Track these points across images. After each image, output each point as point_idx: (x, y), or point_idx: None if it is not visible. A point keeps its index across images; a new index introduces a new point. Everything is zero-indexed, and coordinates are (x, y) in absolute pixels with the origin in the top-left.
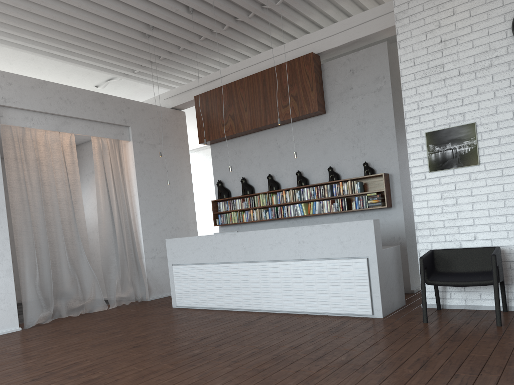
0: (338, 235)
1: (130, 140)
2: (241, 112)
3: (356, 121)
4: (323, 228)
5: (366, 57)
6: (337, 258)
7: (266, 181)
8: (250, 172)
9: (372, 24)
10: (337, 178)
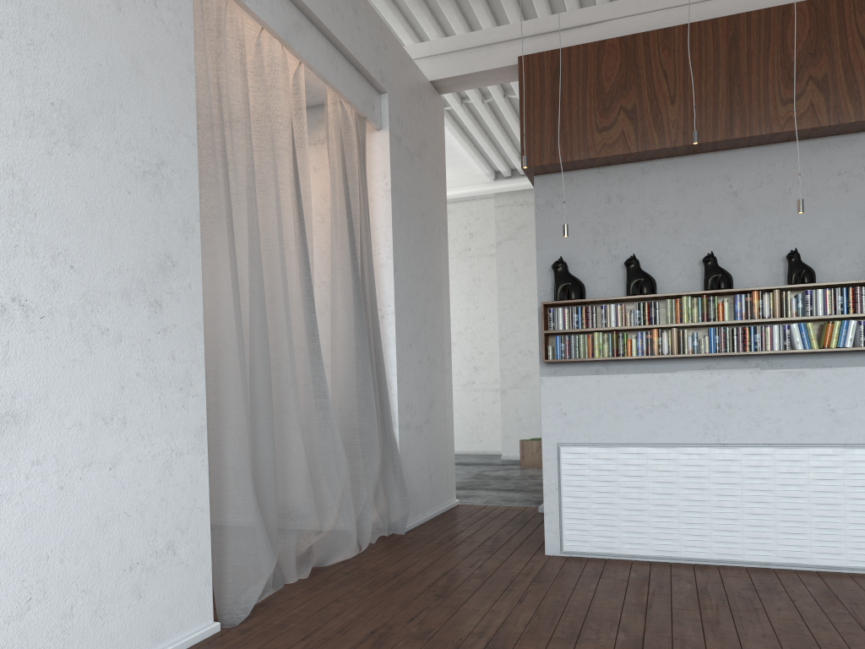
0: None
1: (383, 128)
2: (657, 103)
3: None
4: None
5: None
6: None
7: (690, 268)
8: (645, 245)
9: None
10: None
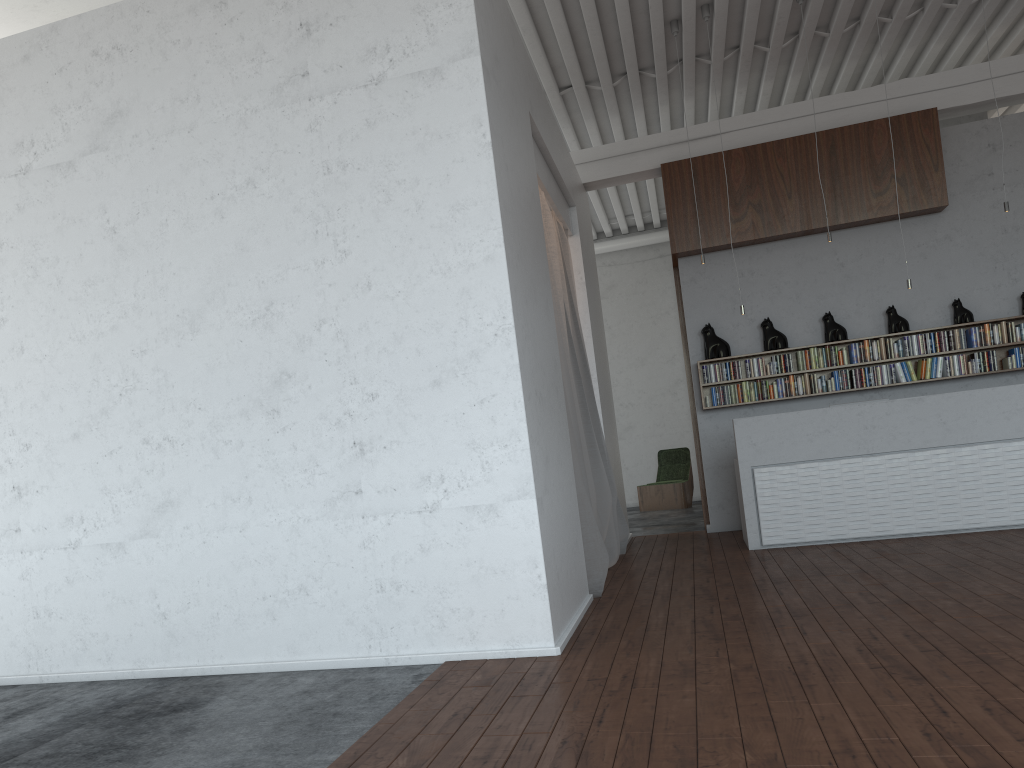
0: None
1: (574, 234)
2: (778, 199)
3: (1000, 226)
4: None
5: (1019, 127)
6: None
7: (812, 325)
8: (775, 309)
9: None
10: (972, 318)
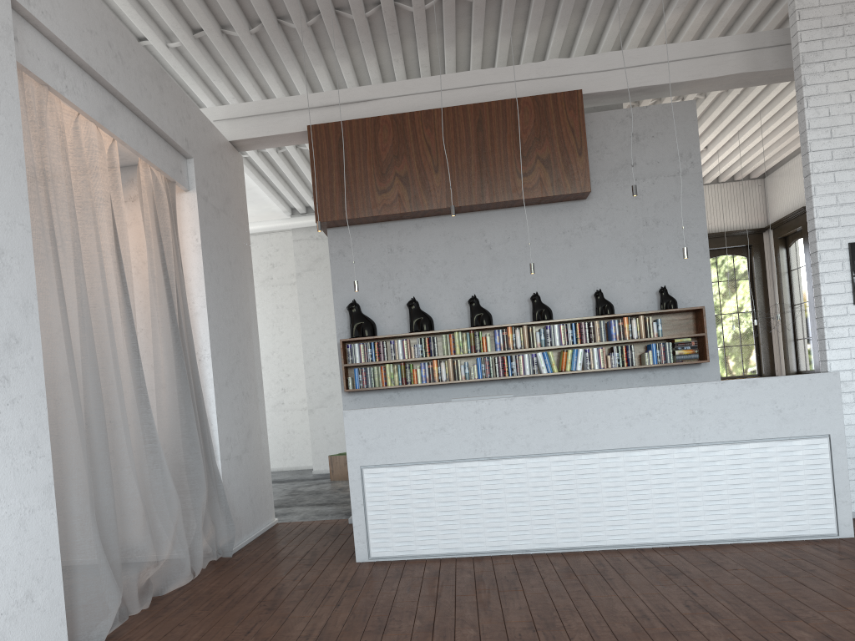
0: (772, 399)
1: (190, 190)
2: (425, 172)
3: (642, 218)
4: (743, 387)
5: (661, 119)
6: (767, 439)
7: (459, 308)
8: (423, 289)
9: (677, 67)
10: (612, 310)
